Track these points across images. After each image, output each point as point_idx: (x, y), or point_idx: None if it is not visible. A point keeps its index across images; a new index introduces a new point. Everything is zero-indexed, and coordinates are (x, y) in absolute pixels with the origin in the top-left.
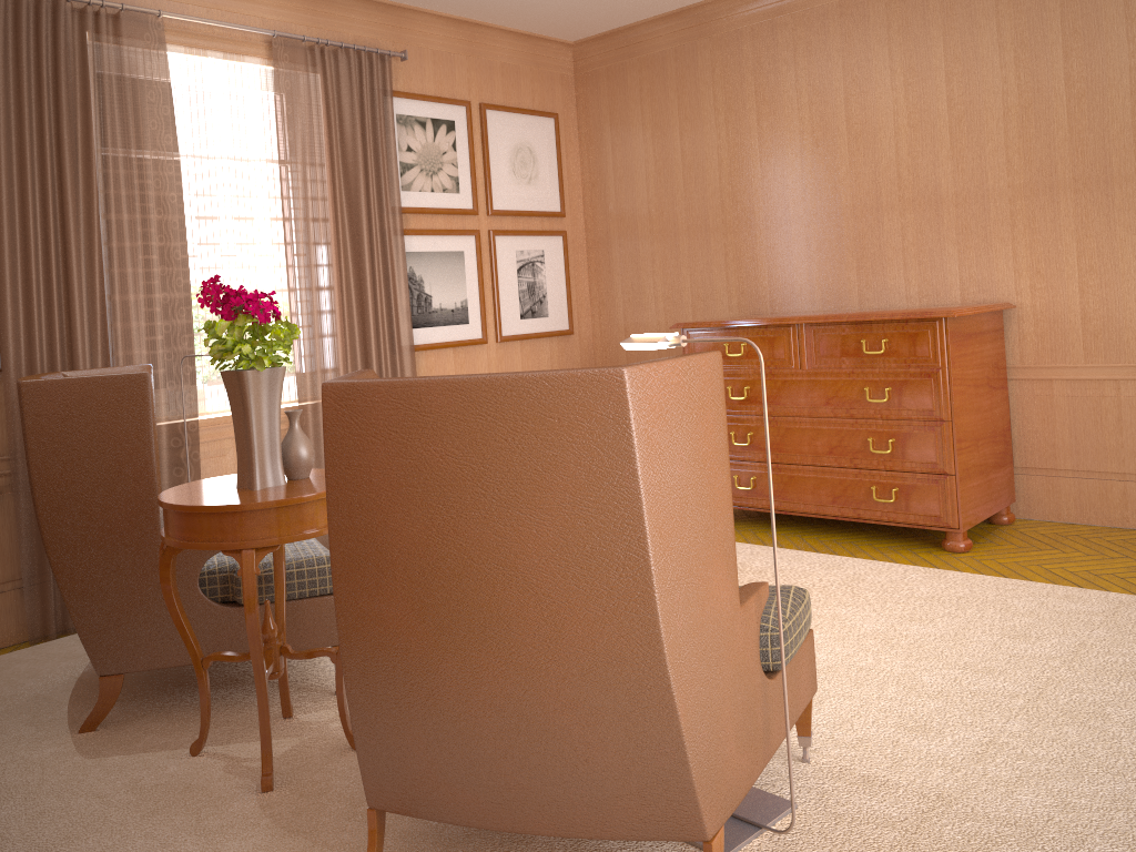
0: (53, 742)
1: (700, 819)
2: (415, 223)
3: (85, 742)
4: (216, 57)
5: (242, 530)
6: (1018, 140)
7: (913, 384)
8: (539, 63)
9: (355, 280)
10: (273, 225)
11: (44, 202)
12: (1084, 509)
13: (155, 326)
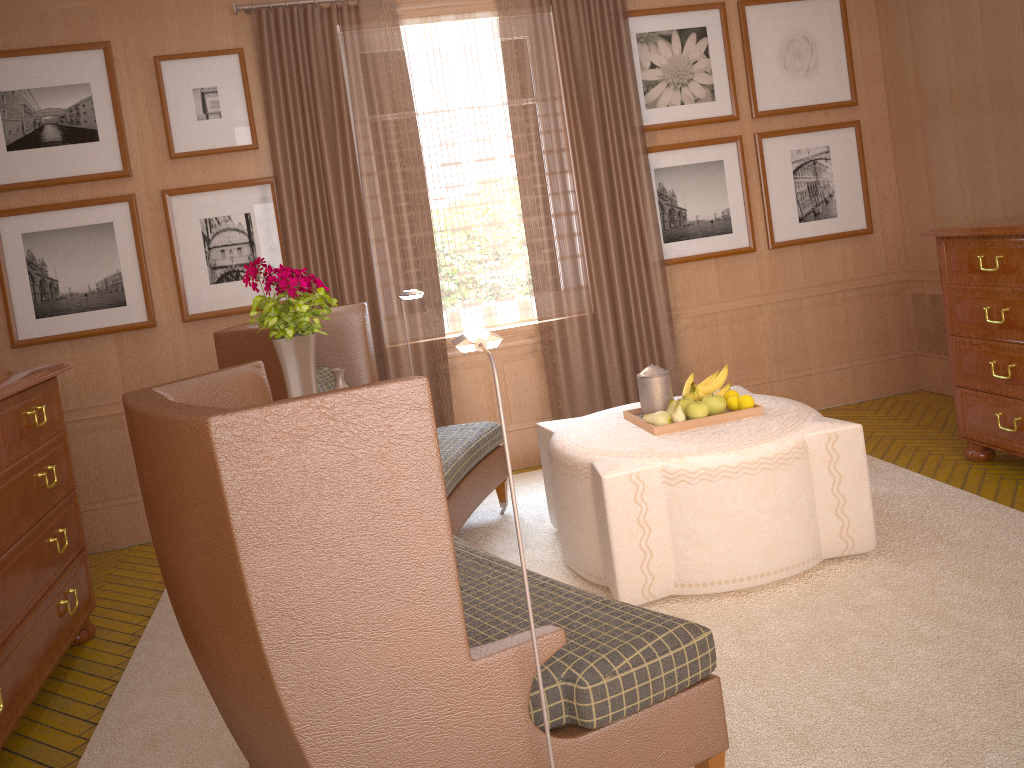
0: None
1: None
2: (664, 139)
3: None
4: (449, 20)
5: None
6: None
7: None
8: None
9: (596, 203)
10: (513, 162)
11: (310, 172)
12: None
13: (409, 262)
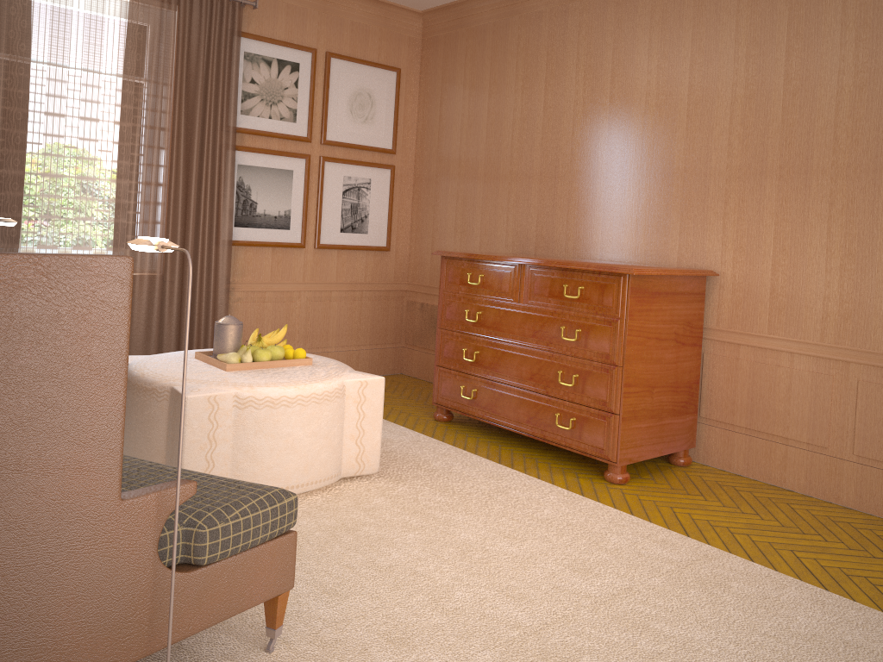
0: None
1: None
2: (250, 142)
3: None
4: None
5: None
6: (740, 127)
7: (597, 329)
8: (389, 26)
9: (184, 180)
10: (116, 128)
11: None
12: (750, 464)
13: None
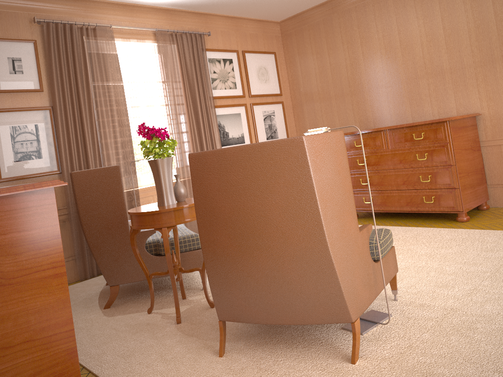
0: (94, 312)
1: (349, 313)
2: (219, 103)
3: (107, 312)
4: (134, 41)
5: (161, 220)
6: (476, 42)
7: (437, 150)
8: (266, 32)
9: (196, 128)
10: (161, 108)
11: (72, 105)
12: None
13: (118, 151)
